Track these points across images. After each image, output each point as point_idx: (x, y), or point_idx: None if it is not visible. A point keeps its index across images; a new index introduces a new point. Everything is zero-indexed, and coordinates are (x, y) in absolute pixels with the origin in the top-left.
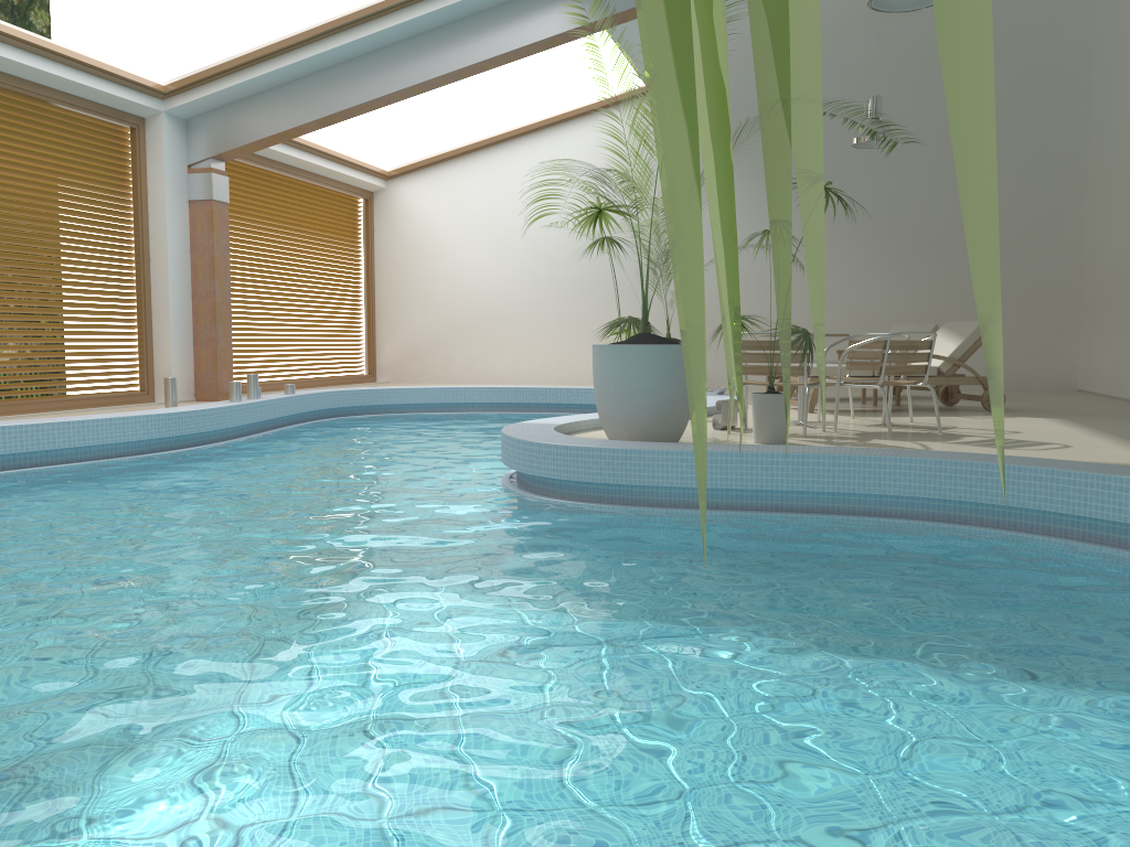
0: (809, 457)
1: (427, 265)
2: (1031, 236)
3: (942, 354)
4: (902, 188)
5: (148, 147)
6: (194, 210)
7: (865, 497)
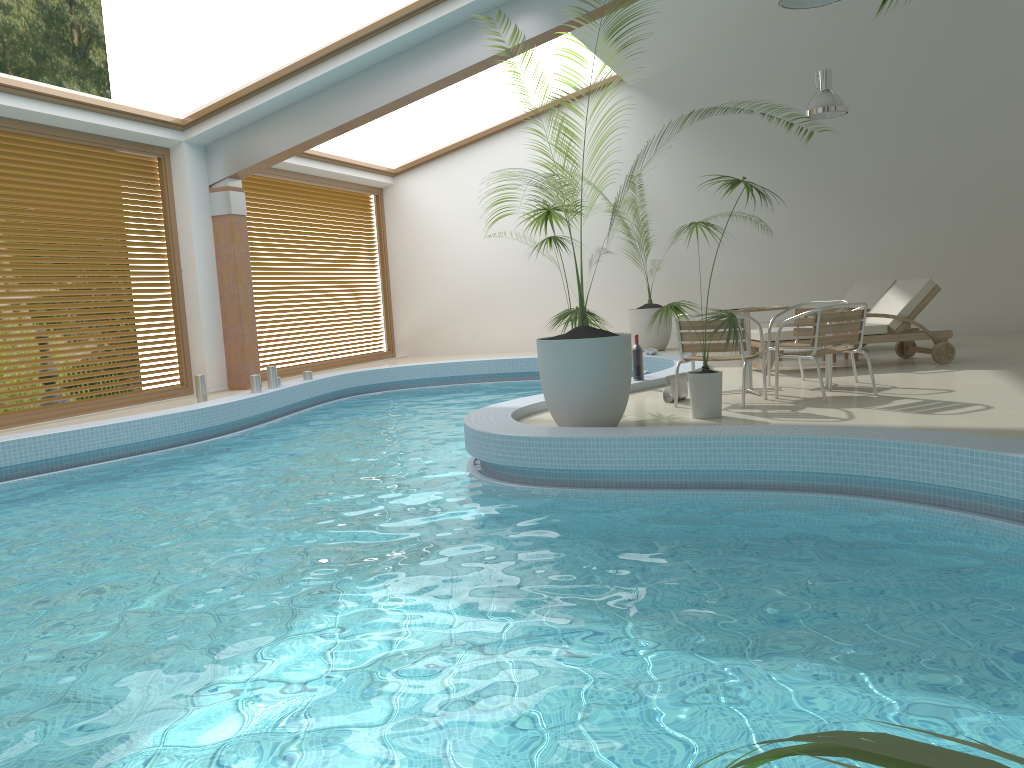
0: (724, 438)
1: (433, 250)
2: (991, 186)
3: (892, 312)
4: (863, 149)
5: (173, 173)
6: (217, 224)
7: (779, 473)
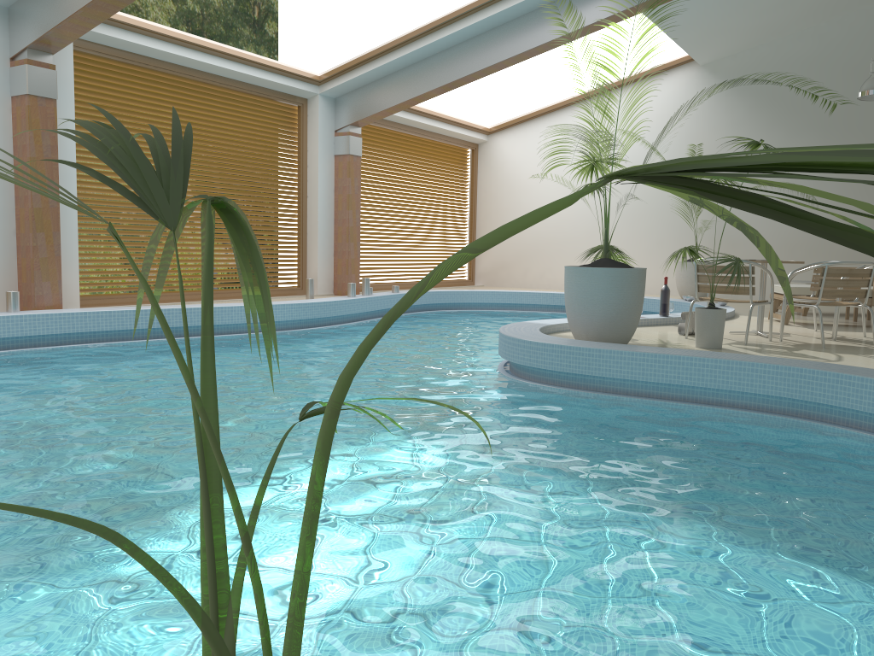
0: (708, 360)
1: (514, 198)
2: None
3: None
4: None
5: (308, 119)
6: (338, 161)
7: (755, 396)
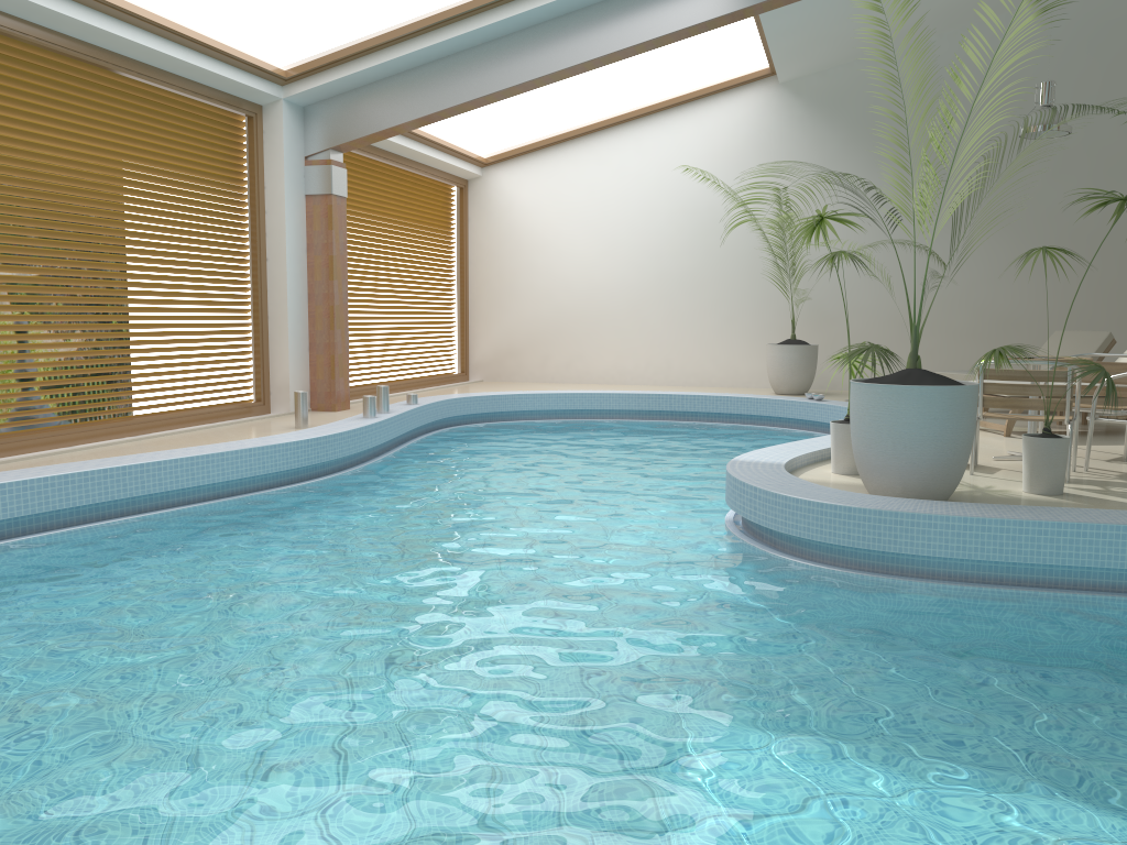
0: None
1: (525, 257)
2: None
3: None
4: (1048, 179)
5: (265, 137)
6: (312, 205)
7: None
